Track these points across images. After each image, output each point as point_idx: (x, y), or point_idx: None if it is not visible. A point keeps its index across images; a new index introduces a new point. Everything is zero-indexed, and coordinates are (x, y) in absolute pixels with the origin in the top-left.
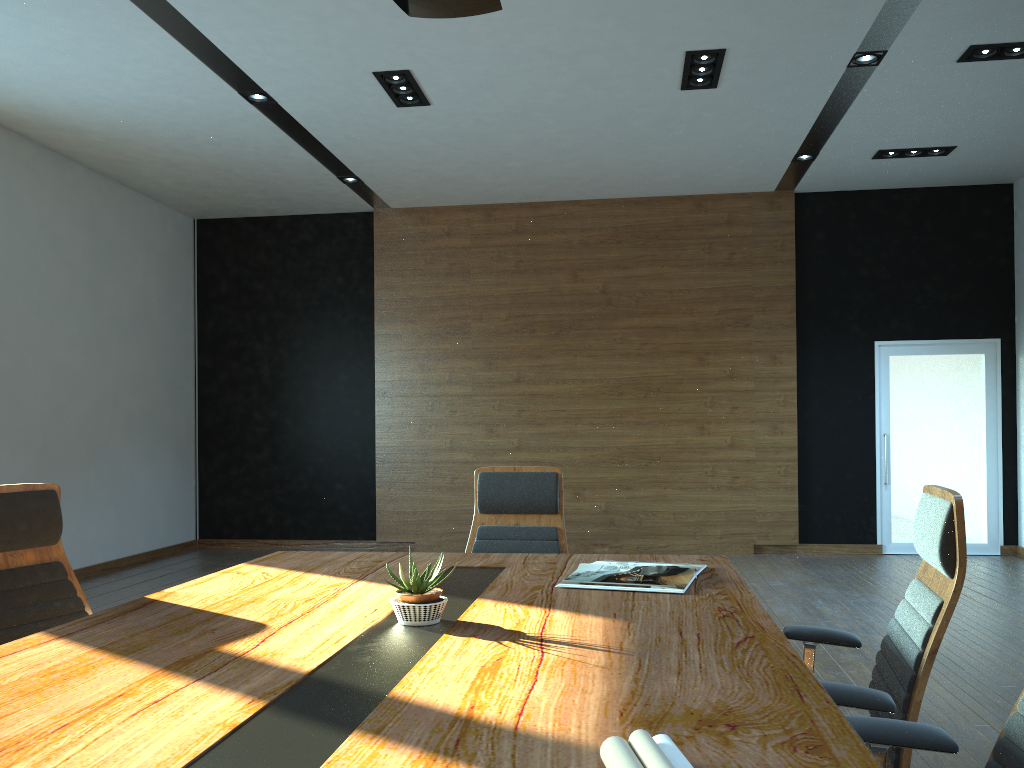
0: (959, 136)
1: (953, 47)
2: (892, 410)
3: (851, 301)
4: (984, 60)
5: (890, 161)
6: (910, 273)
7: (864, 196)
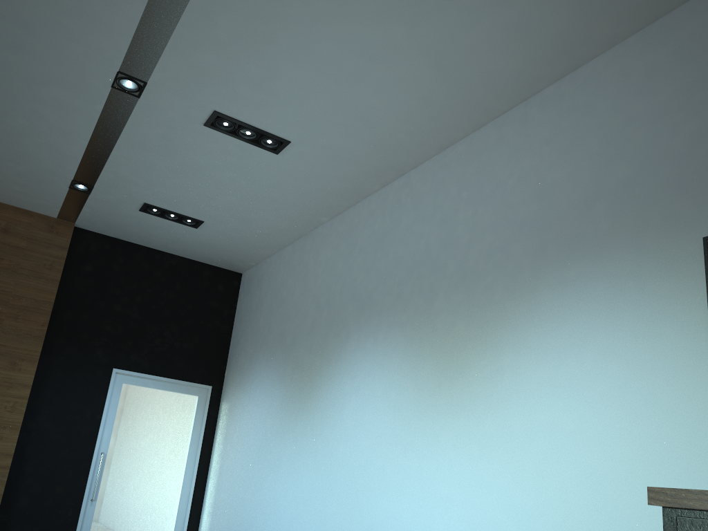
0: (206, 211)
1: (201, 106)
2: (115, 432)
3: (102, 329)
4: (225, 133)
5: (154, 219)
6: (156, 318)
7: (134, 248)
